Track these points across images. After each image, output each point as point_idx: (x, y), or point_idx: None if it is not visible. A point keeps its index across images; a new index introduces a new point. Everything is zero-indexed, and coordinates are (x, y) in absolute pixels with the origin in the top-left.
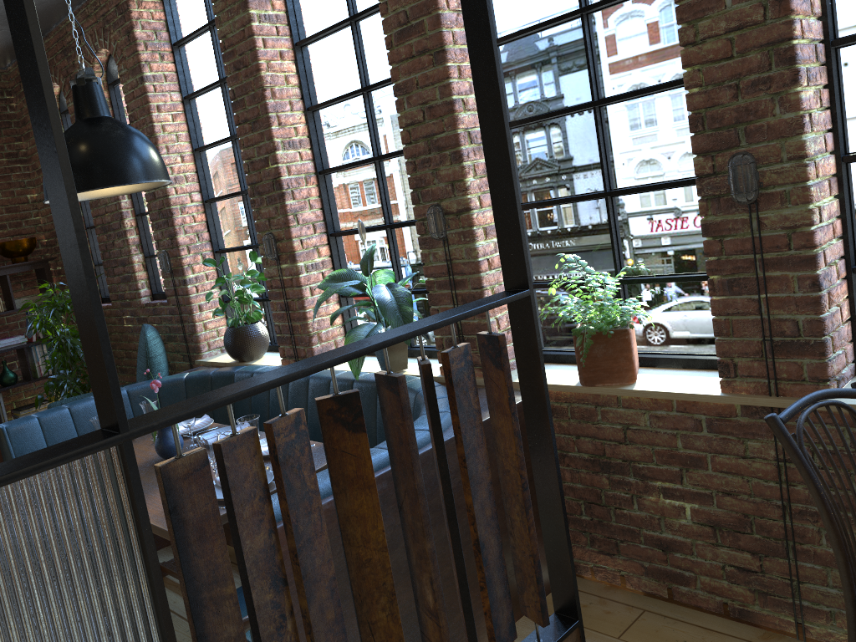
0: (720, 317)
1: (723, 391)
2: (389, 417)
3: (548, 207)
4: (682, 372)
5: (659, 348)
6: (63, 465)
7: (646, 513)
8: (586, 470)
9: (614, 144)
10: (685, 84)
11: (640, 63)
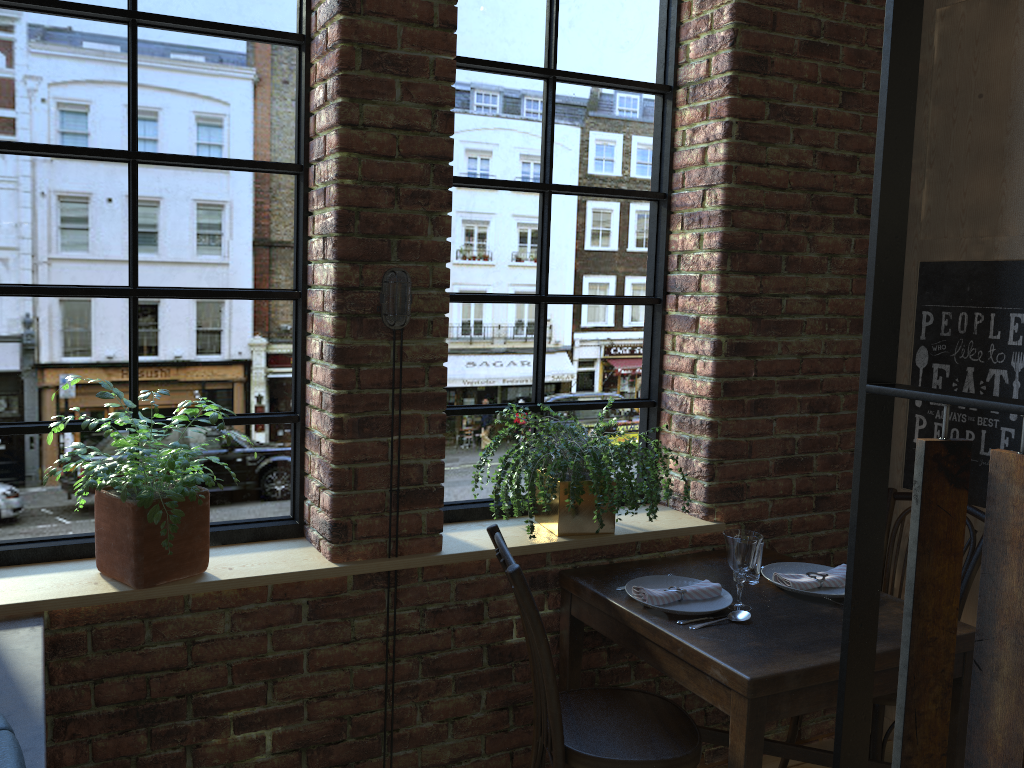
0: (342, 466)
1: (336, 561)
2: None
3: (16, 298)
4: (233, 549)
5: None
6: None
7: (203, 767)
8: (109, 732)
9: (153, 222)
10: (340, 171)
11: (208, 123)
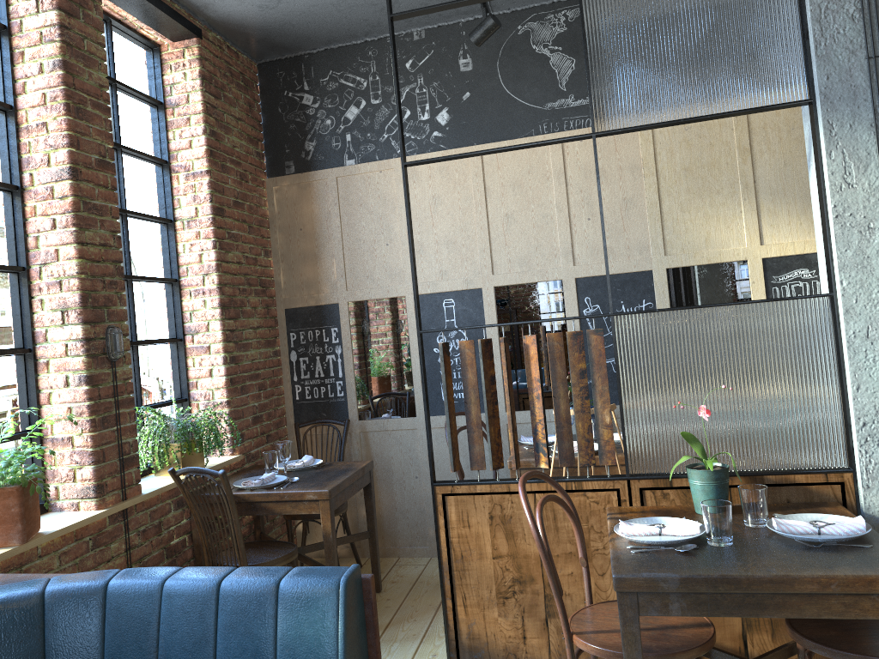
0: (96, 448)
1: (101, 508)
2: (506, 353)
3: None
4: None
5: None
6: (629, 315)
7: None
8: None
9: None
10: (81, 270)
11: None
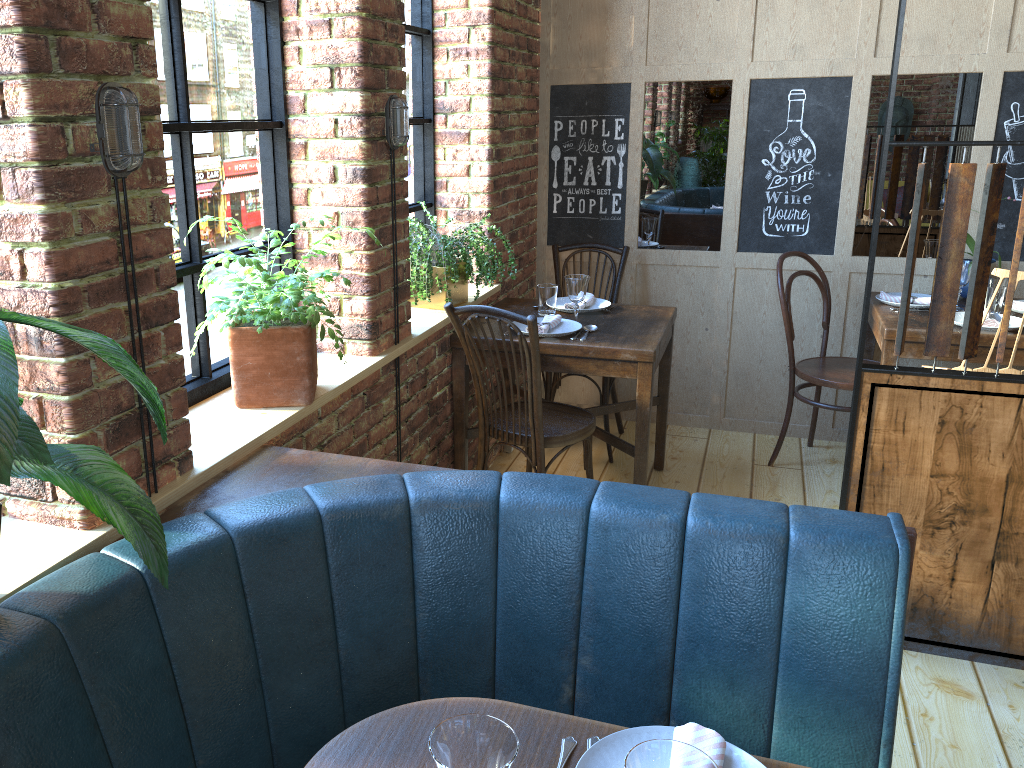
0: (371, 273)
1: (375, 355)
2: None
3: None
4: None
5: (227, 356)
6: None
7: None
8: None
9: (186, 50)
10: (362, 5)
11: None
